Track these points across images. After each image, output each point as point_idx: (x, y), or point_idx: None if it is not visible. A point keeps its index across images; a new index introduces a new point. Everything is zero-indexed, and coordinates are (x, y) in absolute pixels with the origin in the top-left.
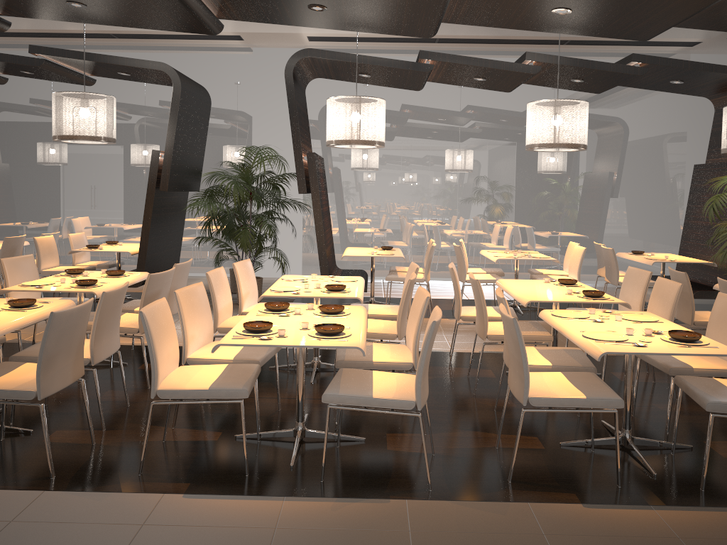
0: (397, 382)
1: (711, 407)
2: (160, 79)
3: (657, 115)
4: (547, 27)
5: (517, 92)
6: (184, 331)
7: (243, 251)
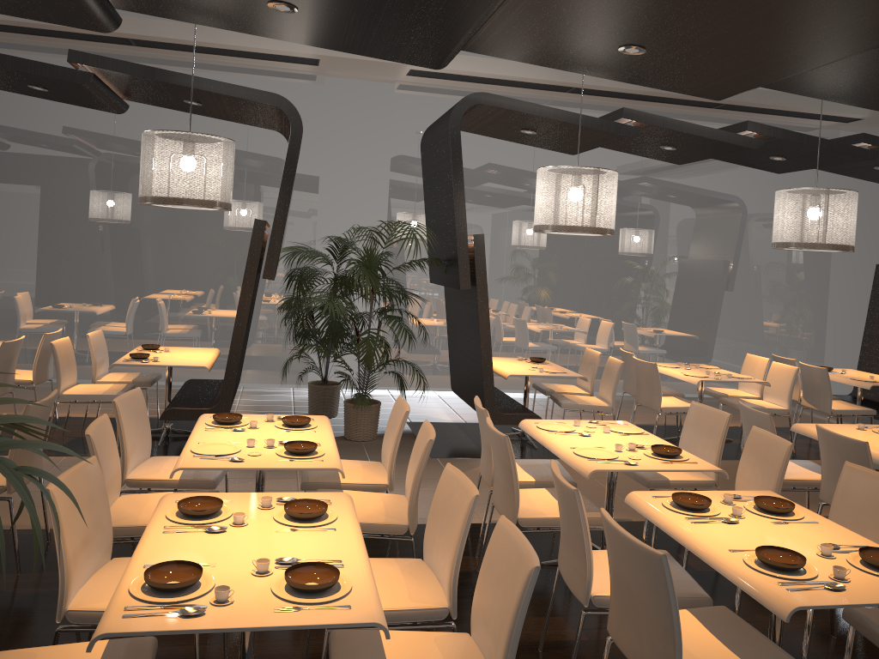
0: None
1: None
2: (243, 115)
3: None
4: (867, 100)
5: (653, 161)
6: (589, 552)
7: (366, 366)
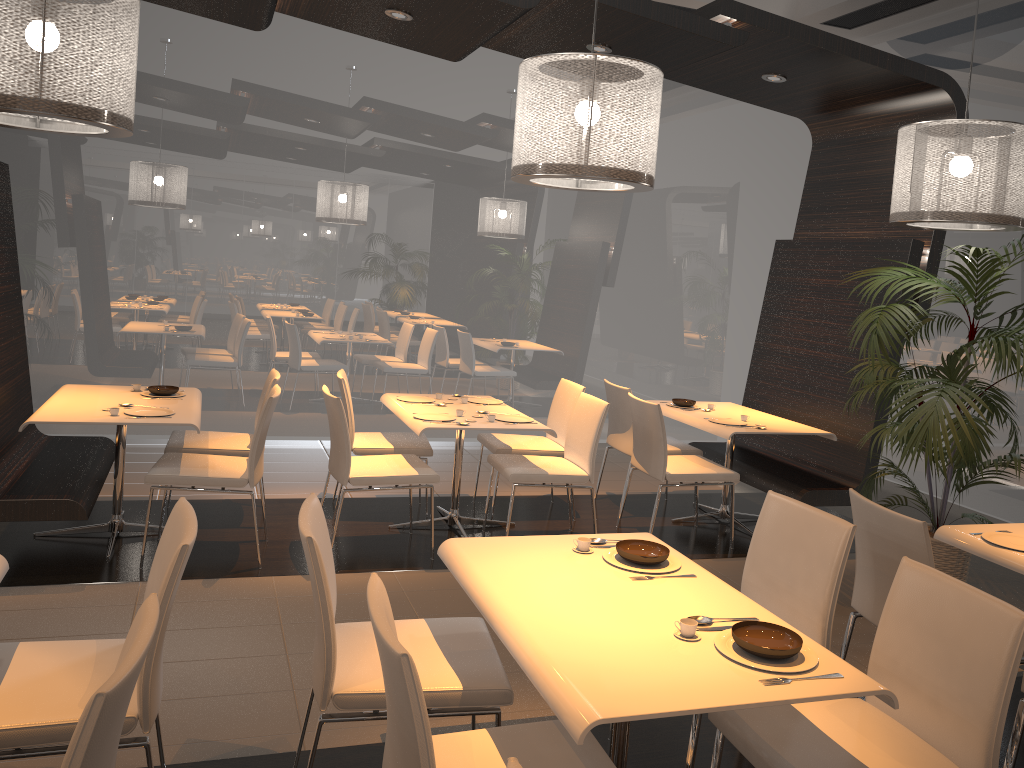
0: None
1: None
2: None
3: (697, 148)
4: None
5: (463, 76)
6: None
7: None
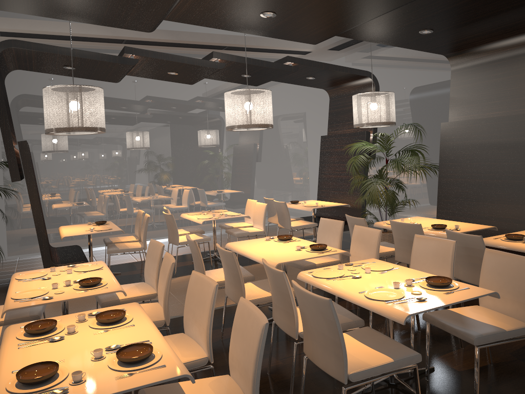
0: (215, 392)
1: (477, 341)
2: None
3: (287, 102)
4: (249, 29)
5: (191, 85)
6: None
7: None
